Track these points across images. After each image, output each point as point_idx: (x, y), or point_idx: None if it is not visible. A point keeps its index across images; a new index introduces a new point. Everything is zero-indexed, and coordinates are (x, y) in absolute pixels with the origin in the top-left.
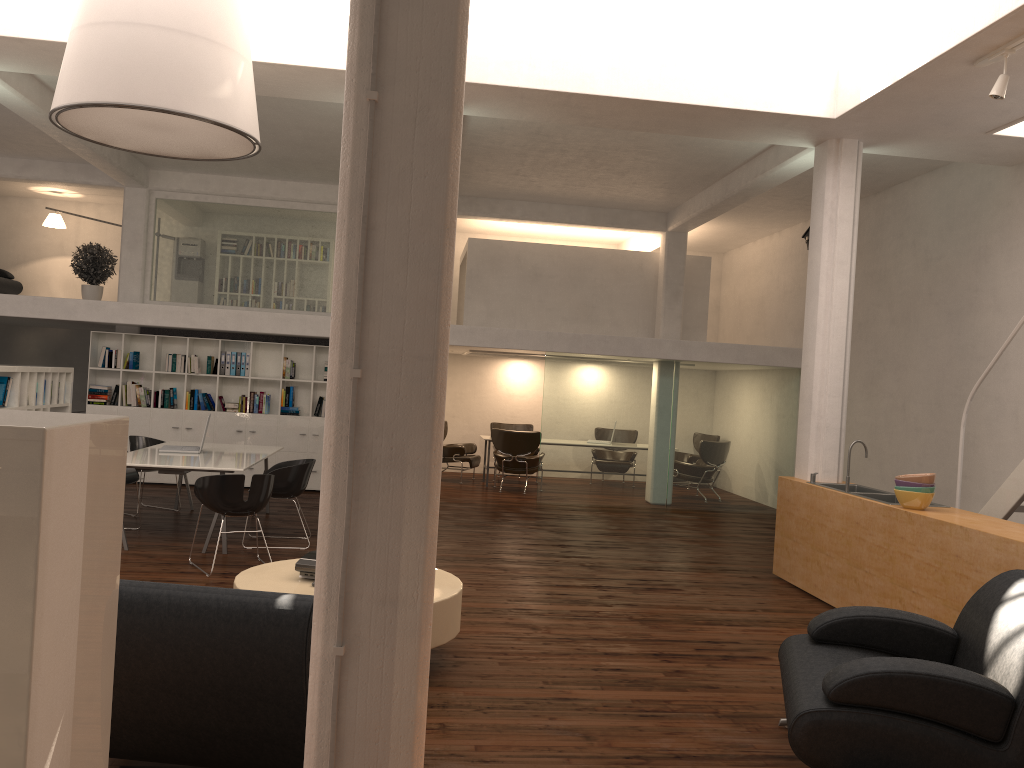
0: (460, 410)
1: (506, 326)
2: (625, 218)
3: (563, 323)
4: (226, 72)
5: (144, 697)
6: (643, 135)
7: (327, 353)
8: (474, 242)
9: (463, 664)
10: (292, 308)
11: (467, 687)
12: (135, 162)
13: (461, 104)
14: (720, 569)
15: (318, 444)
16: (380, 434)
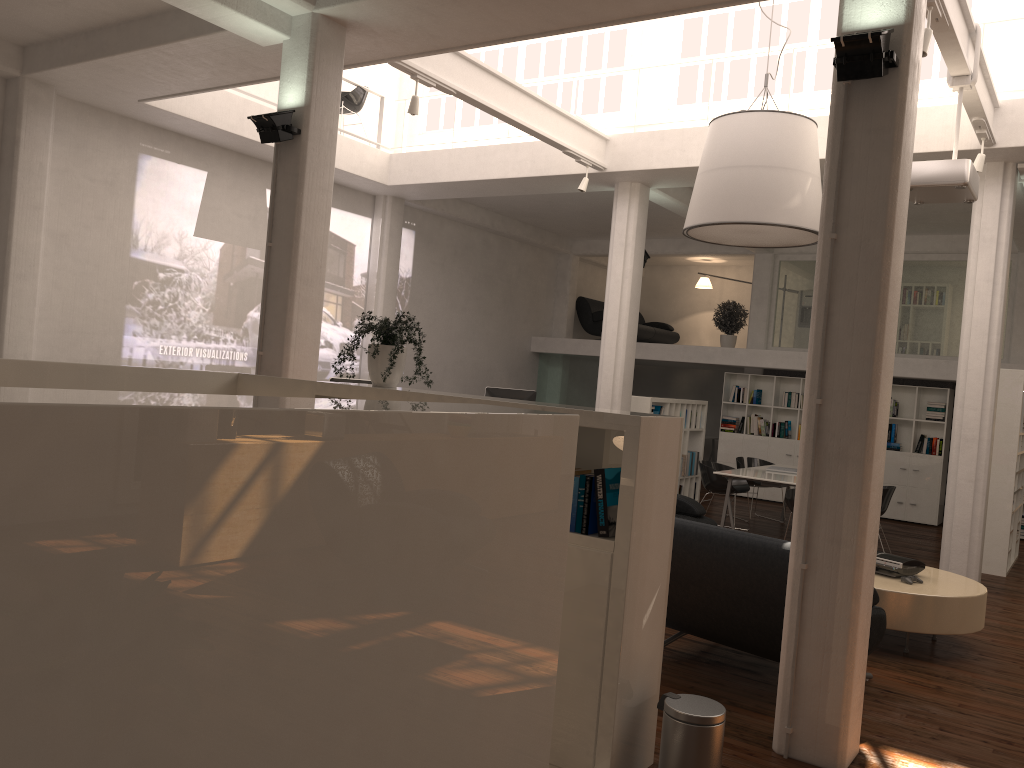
0: None
1: None
2: None
3: None
4: (796, 188)
5: (706, 593)
6: None
7: (930, 394)
8: None
9: (984, 660)
10: (897, 351)
11: (977, 673)
12: None
13: (891, 234)
14: None
15: (918, 479)
16: (832, 438)
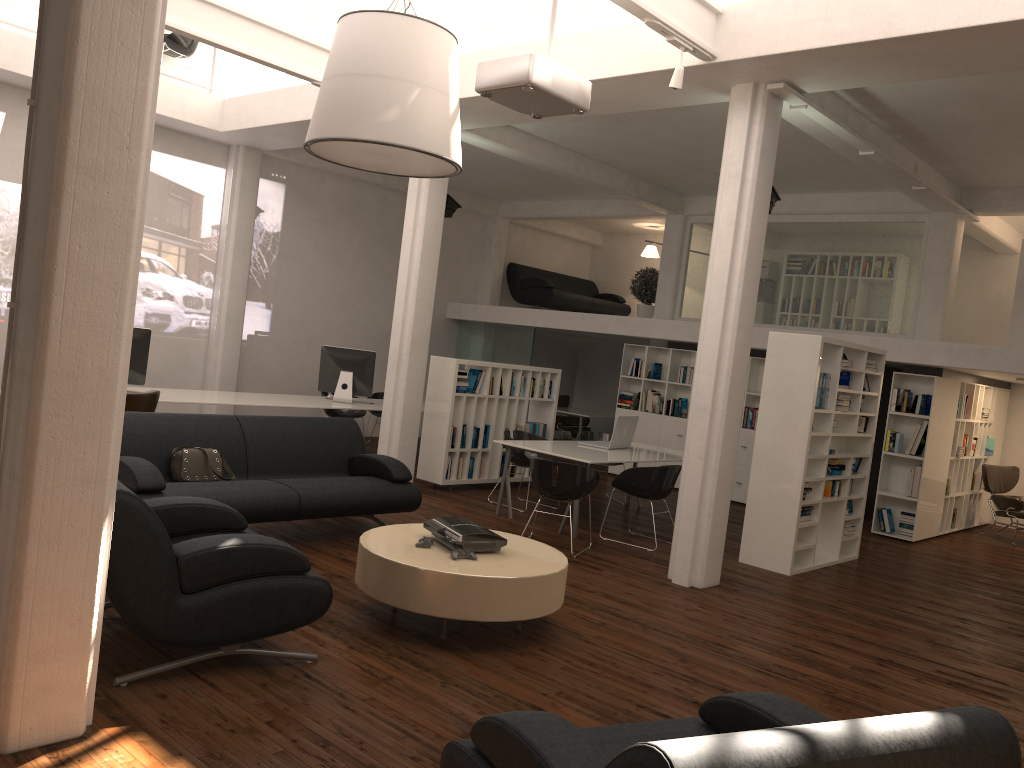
0: None
1: None
2: None
3: None
4: (394, 99)
5: None
6: None
7: None
8: None
9: (530, 655)
10: (802, 325)
11: (483, 668)
12: (662, 191)
13: (70, 95)
14: None
15: None
16: (19, 350)
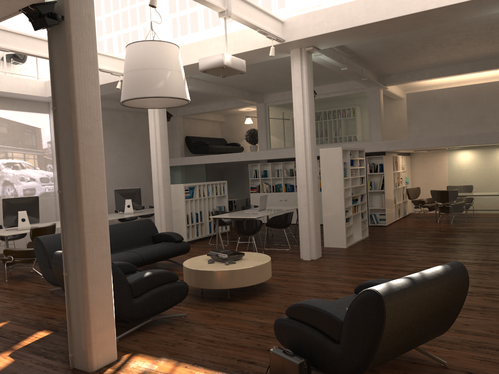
0: (432, 180)
1: (431, 135)
2: (493, 63)
3: (465, 129)
4: (160, 77)
5: None
6: (438, 26)
7: None
8: (409, 95)
9: (266, 296)
10: (324, 143)
11: (251, 304)
12: (254, 94)
13: (74, 104)
14: (494, 264)
15: None
16: (67, 209)
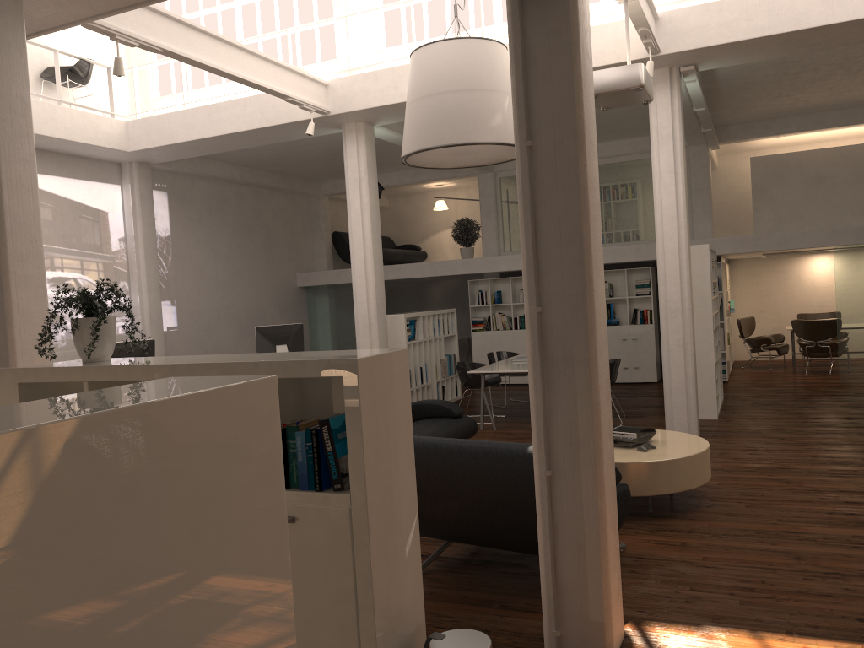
0: (767, 306)
1: (794, 228)
2: None
3: (852, 217)
4: (496, 107)
5: (465, 505)
6: None
7: (637, 273)
8: (755, 160)
9: (715, 506)
10: (606, 242)
11: (712, 521)
12: None
13: (583, 134)
14: None
15: (637, 346)
16: (557, 344)
